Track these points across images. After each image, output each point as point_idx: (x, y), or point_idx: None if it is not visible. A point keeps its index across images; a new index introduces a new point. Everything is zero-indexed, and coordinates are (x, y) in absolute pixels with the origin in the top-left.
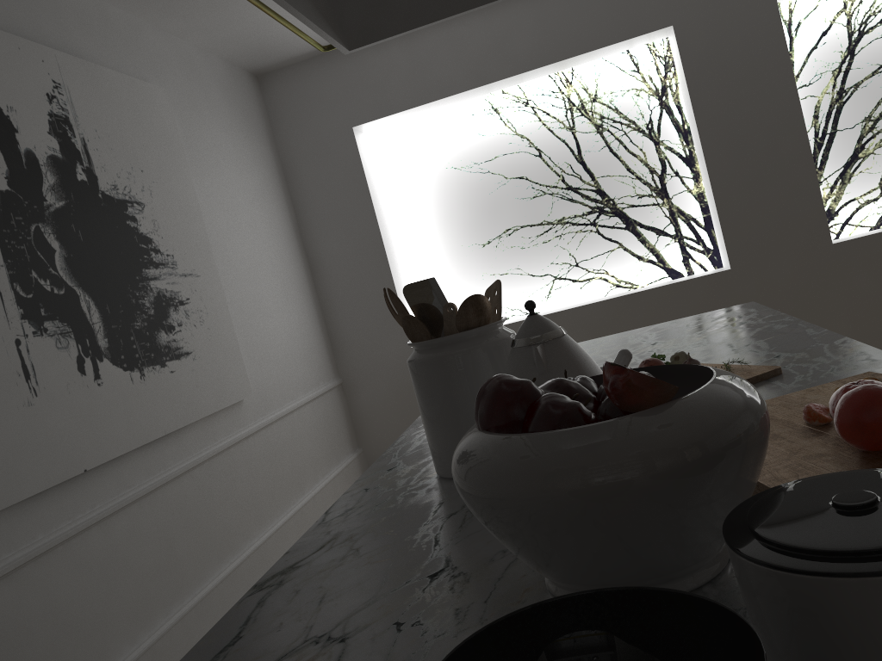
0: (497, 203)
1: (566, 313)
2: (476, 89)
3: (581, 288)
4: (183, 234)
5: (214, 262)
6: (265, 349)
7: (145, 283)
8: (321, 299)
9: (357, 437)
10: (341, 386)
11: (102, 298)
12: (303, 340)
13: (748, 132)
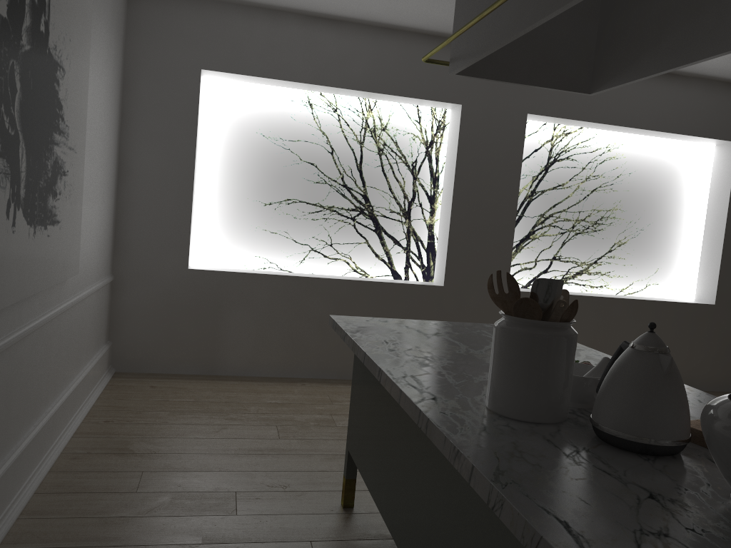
0: (287, 176)
1: (322, 281)
2: (312, 85)
3: (328, 264)
4: (77, 110)
5: (85, 144)
6: (86, 234)
7: (52, 146)
8: (119, 201)
9: (109, 331)
10: (111, 282)
11: (30, 149)
12: (104, 233)
13: (484, 197)
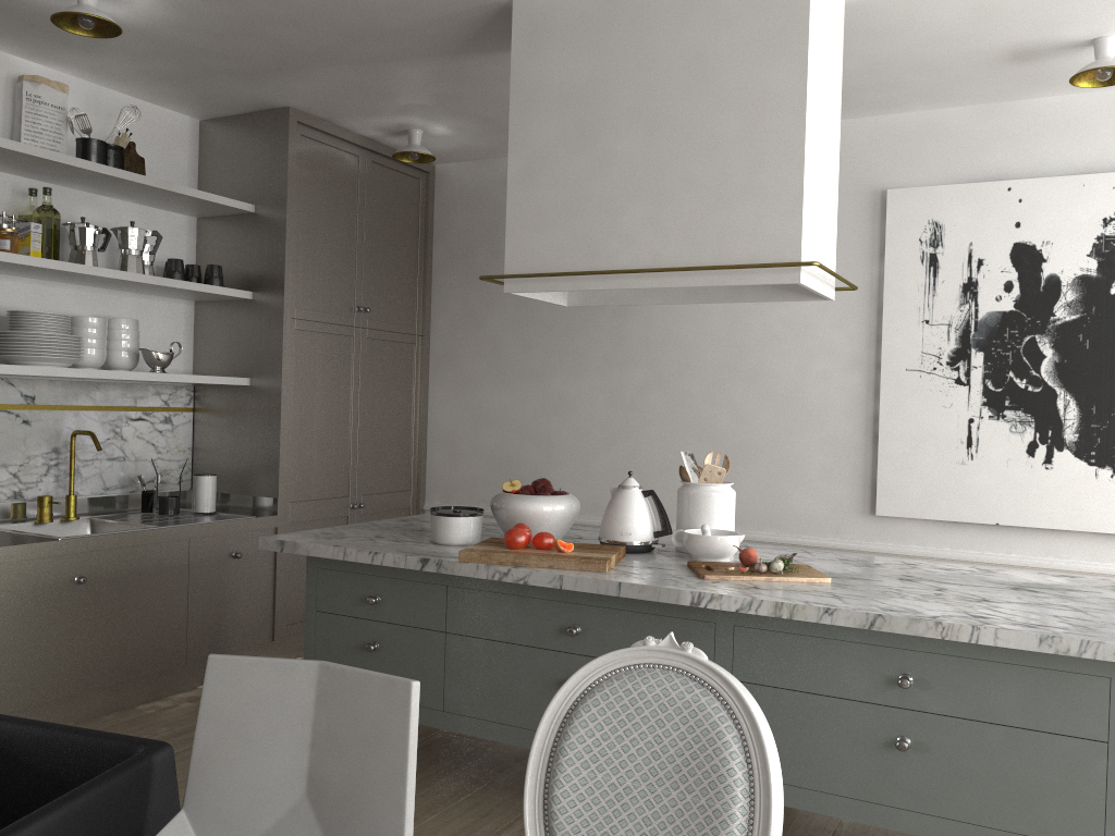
0: None
1: None
2: None
3: None
4: None
5: None
6: None
7: None
8: None
9: None
10: None
11: (1089, 399)
12: None
13: None
